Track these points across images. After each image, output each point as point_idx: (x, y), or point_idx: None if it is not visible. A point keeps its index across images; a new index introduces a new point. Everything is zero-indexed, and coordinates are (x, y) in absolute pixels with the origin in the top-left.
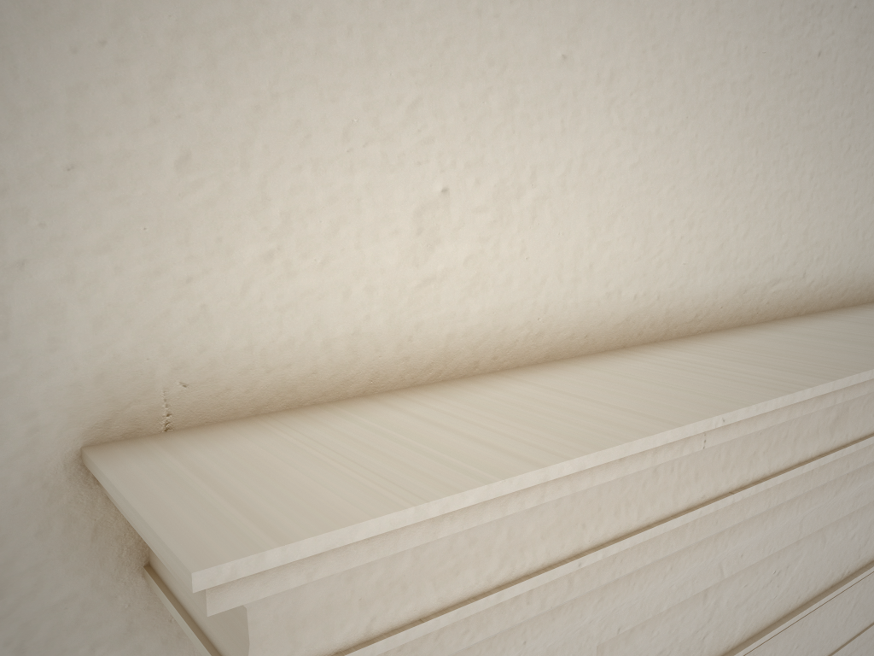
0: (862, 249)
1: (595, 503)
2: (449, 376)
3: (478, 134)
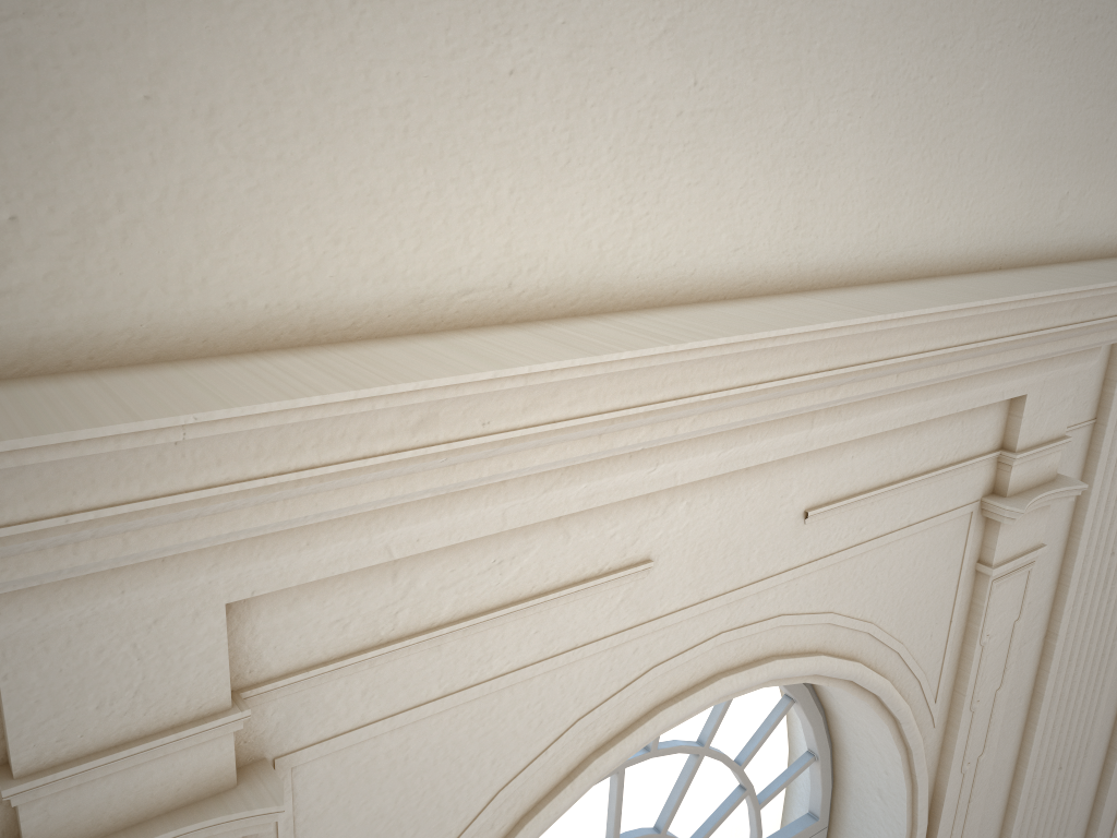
0: (599, 260)
1: (87, 477)
2: (38, 372)
3: (47, 169)
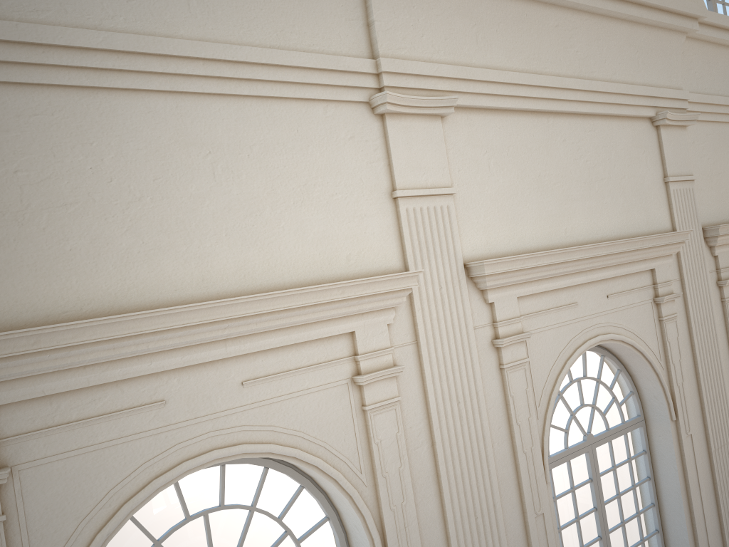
0: (116, 298)
1: None
2: None
3: None
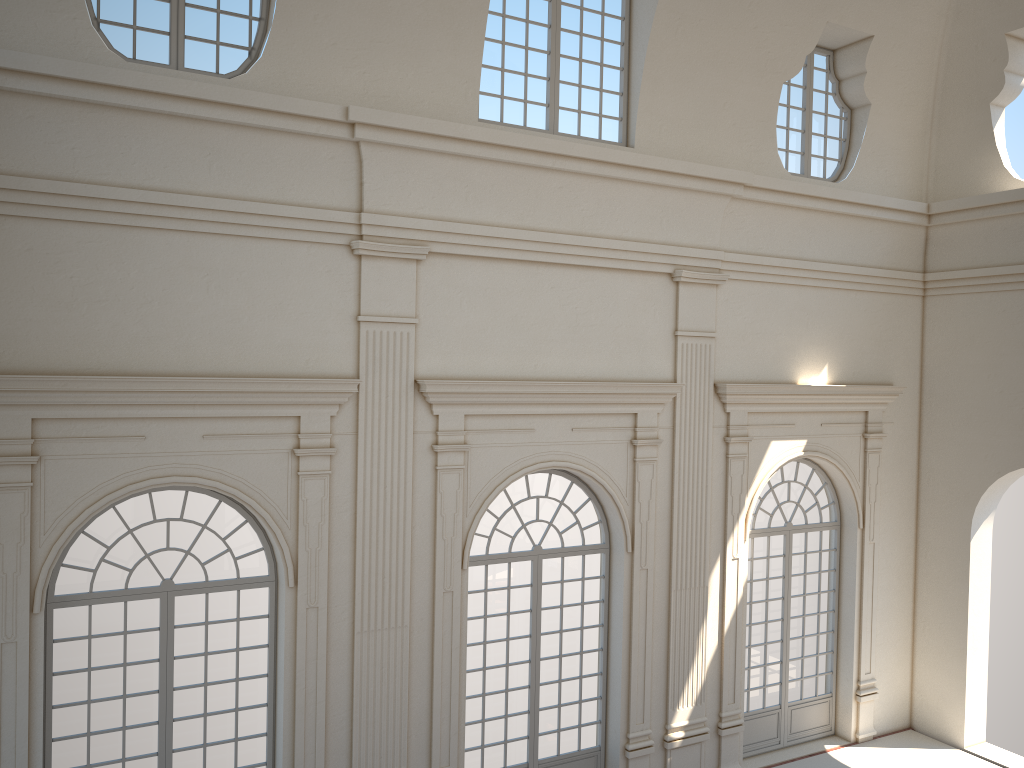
0: (123, 365)
1: (5, 384)
2: (4, 374)
3: (10, 344)
